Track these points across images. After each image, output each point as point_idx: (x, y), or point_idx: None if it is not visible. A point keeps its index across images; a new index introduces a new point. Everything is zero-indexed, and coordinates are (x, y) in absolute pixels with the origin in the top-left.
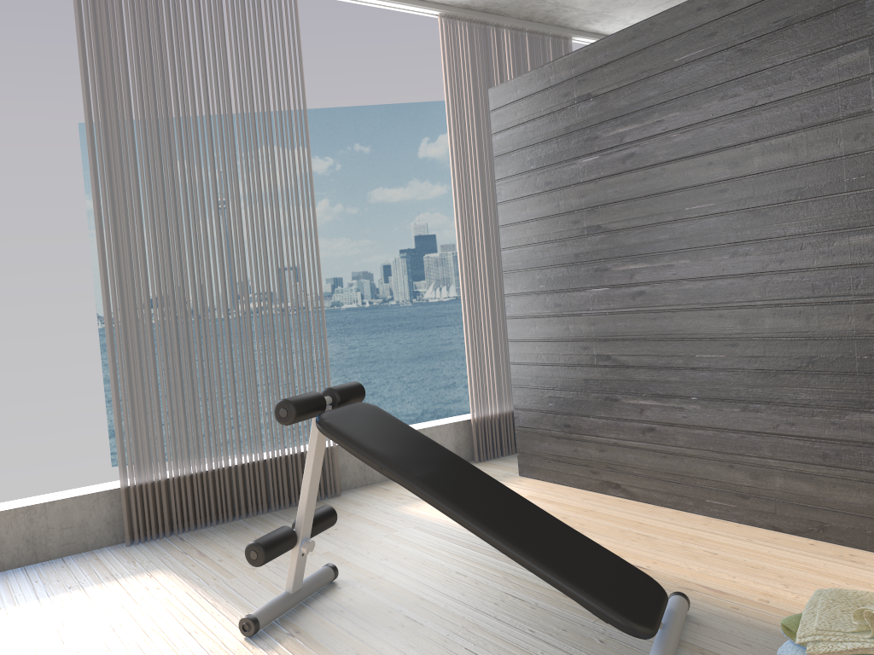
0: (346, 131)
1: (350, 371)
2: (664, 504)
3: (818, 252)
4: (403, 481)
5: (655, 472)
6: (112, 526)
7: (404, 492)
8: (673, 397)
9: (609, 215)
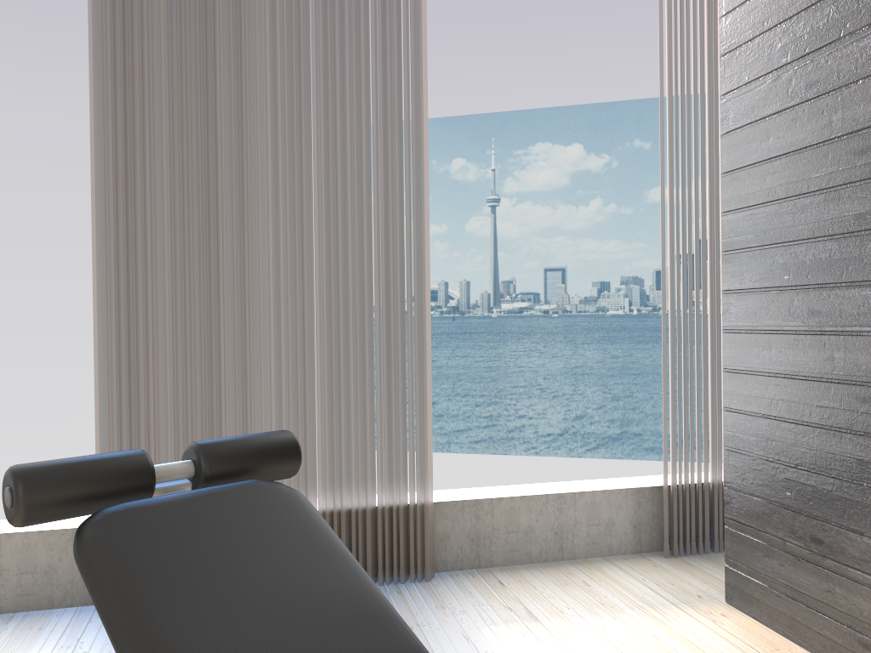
0: (625, 126)
1: (610, 381)
2: None
3: None
4: None
5: None
6: None
7: (523, 596)
8: None
9: None
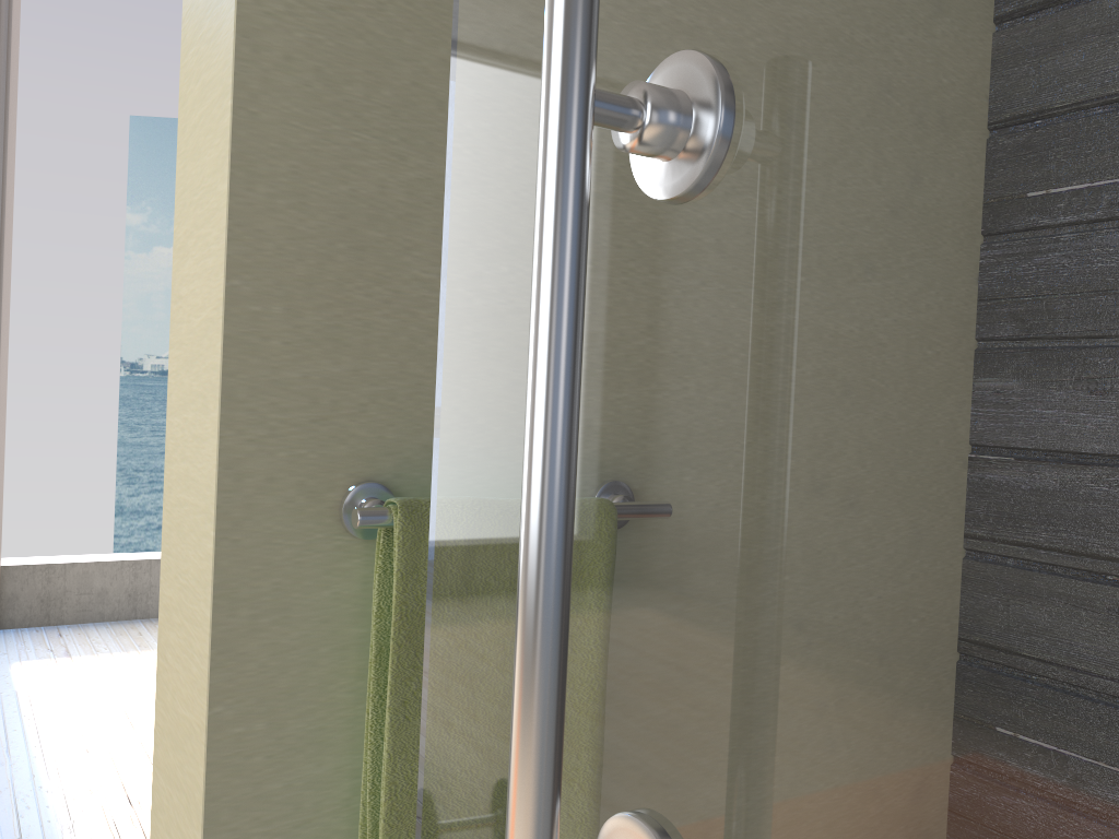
0: None
1: None
2: None
3: None
4: None
5: None
6: None
7: (73, 643)
8: None
9: None
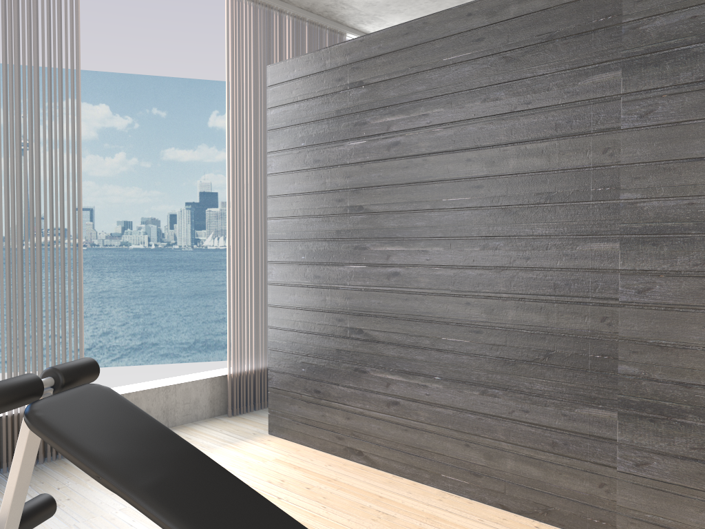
0: (146, 96)
1: (133, 303)
2: (402, 474)
3: (562, 254)
4: (124, 493)
5: (396, 444)
6: None
7: None
8: (418, 375)
9: (372, 197)
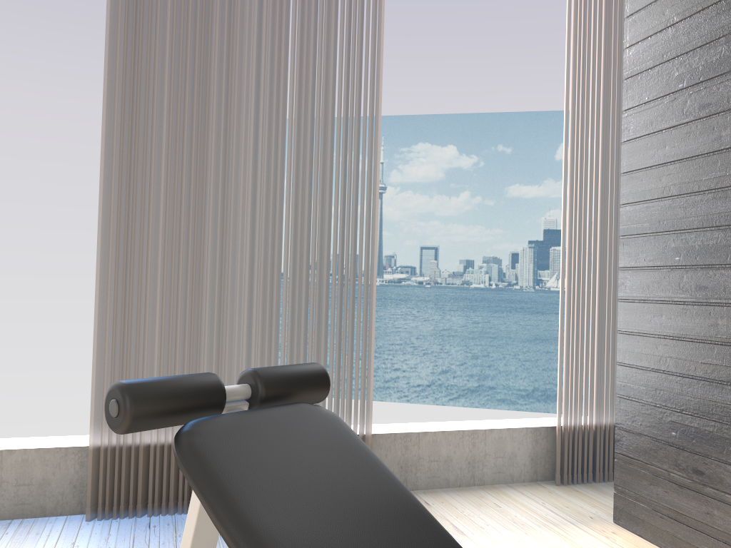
0: (491, 134)
1: (471, 343)
2: None
3: None
4: None
5: None
6: (78, 491)
7: (448, 514)
8: None
9: None
